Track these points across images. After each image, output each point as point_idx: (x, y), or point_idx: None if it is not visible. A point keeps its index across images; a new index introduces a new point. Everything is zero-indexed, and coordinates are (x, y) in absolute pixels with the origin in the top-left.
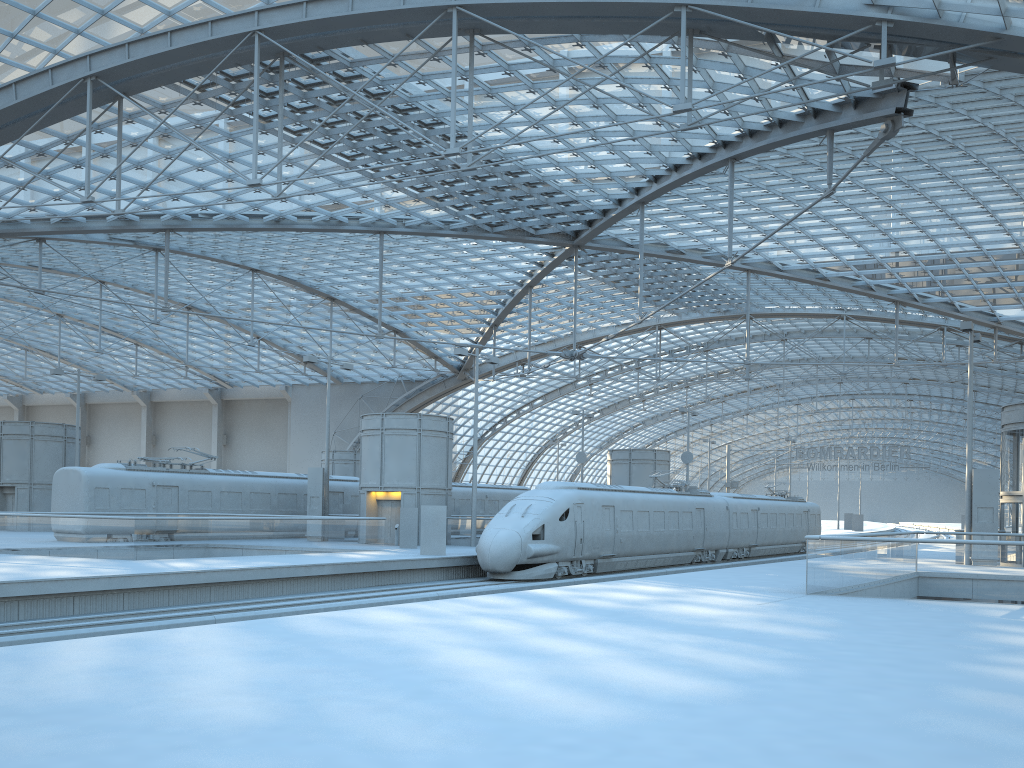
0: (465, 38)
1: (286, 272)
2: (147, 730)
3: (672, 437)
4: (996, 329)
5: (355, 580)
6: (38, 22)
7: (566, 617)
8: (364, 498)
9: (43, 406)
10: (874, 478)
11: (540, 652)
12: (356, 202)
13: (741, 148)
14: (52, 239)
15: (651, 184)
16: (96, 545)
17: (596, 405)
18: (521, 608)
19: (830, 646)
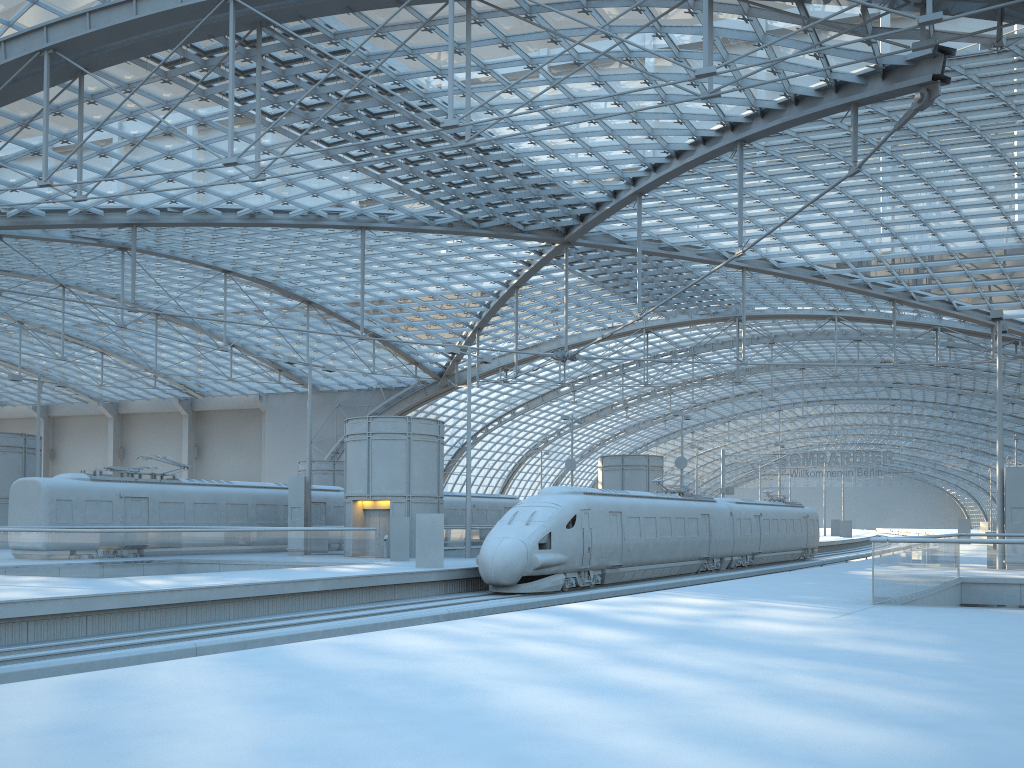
0: (460, 4)
1: (260, 274)
2: None
3: (653, 445)
4: (993, 328)
5: (347, 596)
6: None
7: (627, 638)
8: (350, 508)
9: (4, 419)
10: (858, 484)
11: (630, 688)
12: (336, 195)
13: (752, 129)
14: (9, 236)
15: (649, 173)
16: (56, 562)
17: (578, 413)
18: (565, 628)
19: (980, 671)
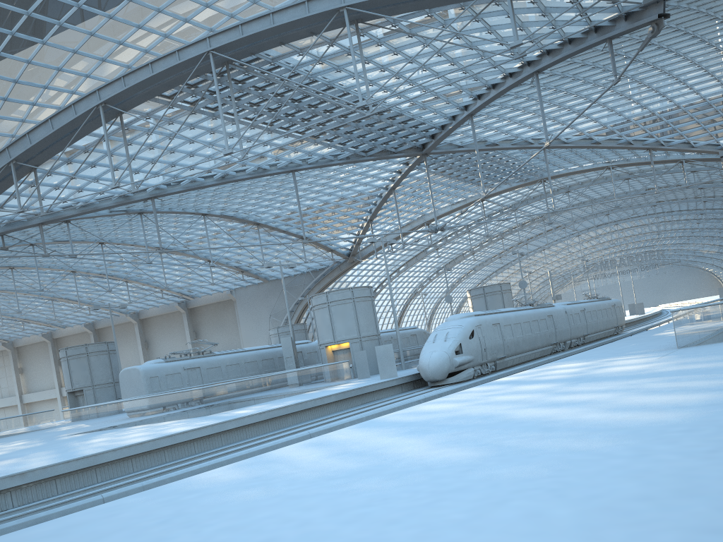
0: (350, 27)
1: (225, 212)
2: (428, 469)
3: (494, 275)
4: None
5: (349, 402)
6: (61, 74)
7: (550, 386)
8: (324, 351)
9: (66, 336)
10: (642, 276)
11: (573, 402)
12: (274, 154)
13: (542, 63)
14: (74, 219)
15: (476, 101)
16: (178, 411)
17: (441, 263)
18: (511, 388)
19: None
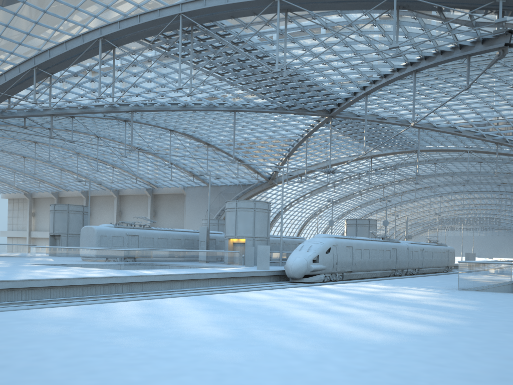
0: (282, 14)
1: (186, 131)
2: (177, 339)
3: (374, 213)
4: None
5: (227, 281)
6: (77, 12)
7: (343, 298)
8: (227, 242)
9: (68, 197)
10: (481, 234)
11: (338, 312)
12: (223, 96)
13: (420, 65)
14: (77, 116)
15: (371, 84)
16: (106, 262)
17: (336, 197)
18: (319, 293)
19: (480, 313)
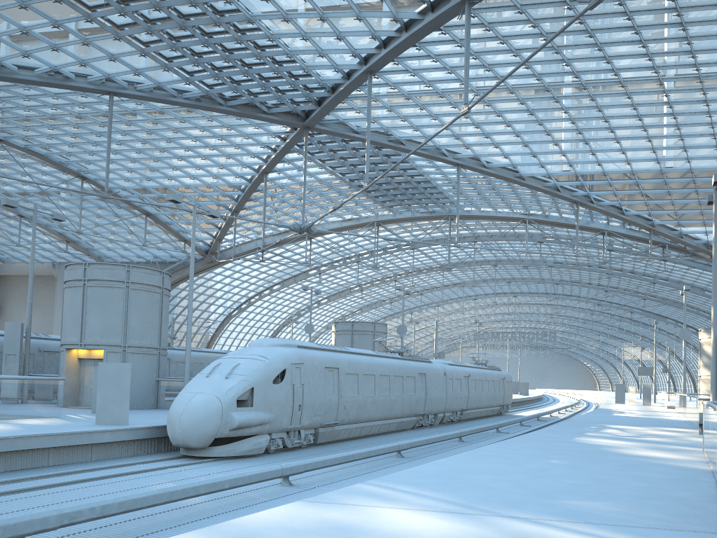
0: None
1: (32, 145)
2: None
3: (382, 322)
4: (651, 231)
5: None
6: None
7: None
8: (63, 356)
9: None
10: (530, 355)
11: None
12: (79, 53)
13: None
14: None
15: (380, 51)
16: None
17: (324, 292)
18: None
19: None
